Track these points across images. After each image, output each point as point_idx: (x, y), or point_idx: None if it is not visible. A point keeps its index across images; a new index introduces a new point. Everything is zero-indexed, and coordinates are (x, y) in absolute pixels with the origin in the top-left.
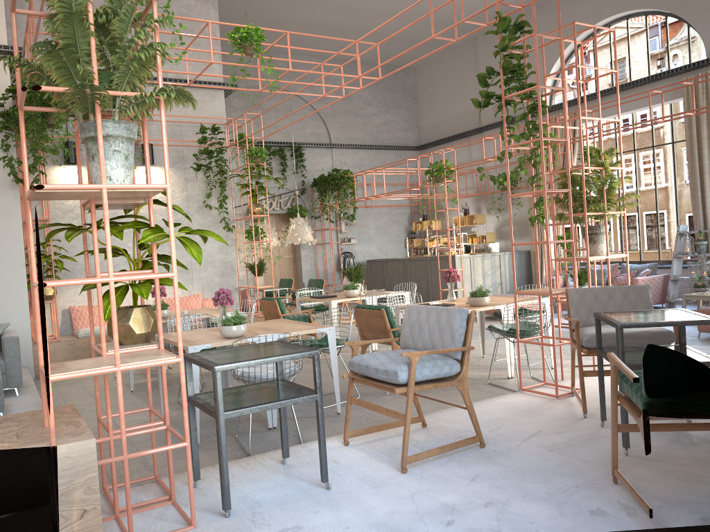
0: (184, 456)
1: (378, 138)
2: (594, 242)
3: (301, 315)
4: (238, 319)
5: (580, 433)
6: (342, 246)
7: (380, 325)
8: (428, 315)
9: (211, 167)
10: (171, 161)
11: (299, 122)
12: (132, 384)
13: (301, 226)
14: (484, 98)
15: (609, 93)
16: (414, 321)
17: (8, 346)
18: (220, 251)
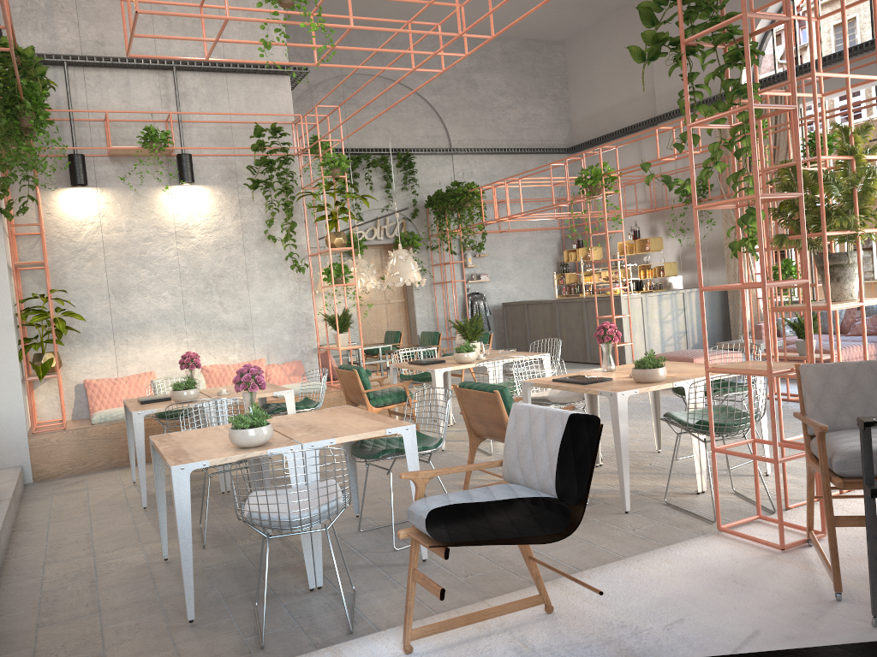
0: (164, 645)
1: (515, 138)
2: (838, 280)
3: (394, 390)
4: (259, 417)
5: (834, 641)
6: (469, 286)
7: (494, 414)
8: (548, 427)
9: (271, 184)
10: (219, 177)
11: (408, 121)
12: (144, 498)
13: (403, 262)
14: (650, 45)
15: (842, 58)
16: (524, 436)
17: None
18: (290, 299)
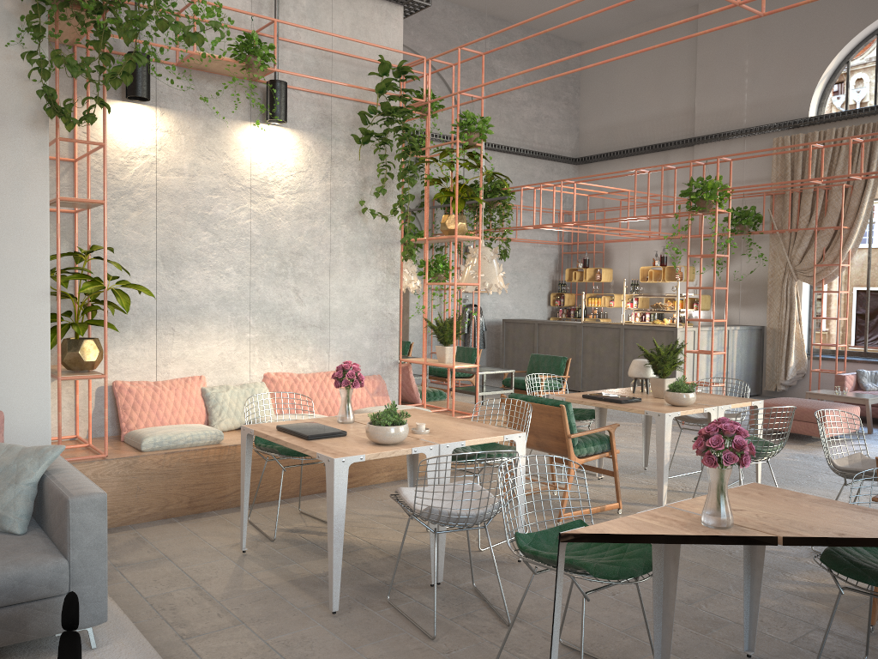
0: None
1: (527, 139)
2: None
3: (593, 435)
4: None
5: None
6: (467, 296)
7: None
8: None
9: (389, 140)
10: (311, 122)
11: None
12: (336, 597)
13: (489, 262)
14: None
15: None
16: None
17: (81, 519)
18: (376, 295)
